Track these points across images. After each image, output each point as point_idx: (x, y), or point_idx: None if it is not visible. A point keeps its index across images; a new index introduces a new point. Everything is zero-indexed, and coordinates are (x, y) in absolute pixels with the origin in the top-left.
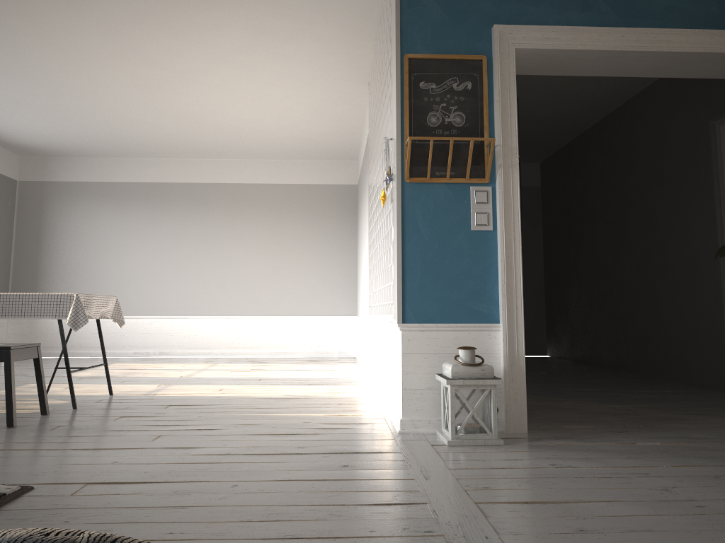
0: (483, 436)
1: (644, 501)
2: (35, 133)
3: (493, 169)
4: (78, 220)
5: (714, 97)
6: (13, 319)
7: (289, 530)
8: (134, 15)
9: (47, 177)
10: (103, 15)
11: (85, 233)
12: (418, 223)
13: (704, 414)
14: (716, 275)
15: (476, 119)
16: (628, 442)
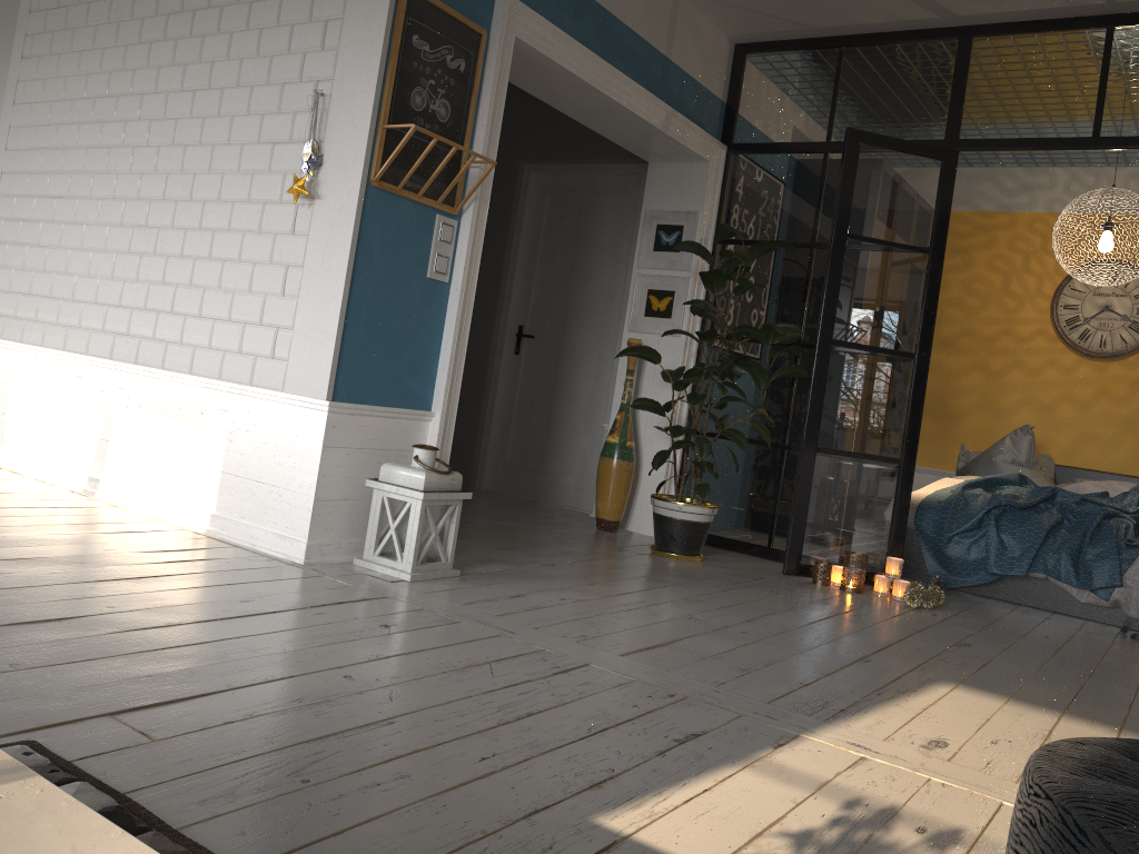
0: (440, 566)
1: (707, 633)
2: None
3: (463, 197)
4: None
5: (535, 136)
6: None
7: (575, 723)
8: None
9: None
10: None
11: None
12: (373, 253)
13: (517, 520)
14: (484, 348)
15: (460, 118)
16: (550, 564)
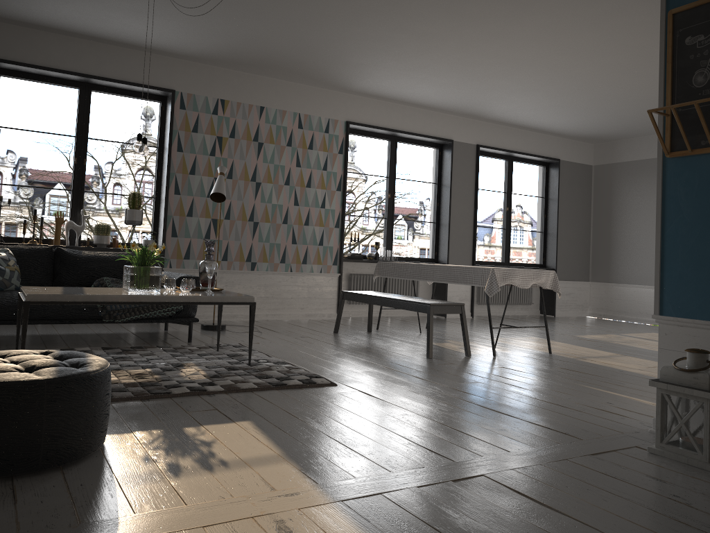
0: (690, 454)
1: None
2: (583, 126)
3: None
4: (641, 196)
5: None
6: (593, 285)
7: (346, 437)
8: (545, 27)
9: (614, 159)
10: (525, 36)
11: (646, 208)
12: (679, 204)
13: None
14: None
15: None
16: None
